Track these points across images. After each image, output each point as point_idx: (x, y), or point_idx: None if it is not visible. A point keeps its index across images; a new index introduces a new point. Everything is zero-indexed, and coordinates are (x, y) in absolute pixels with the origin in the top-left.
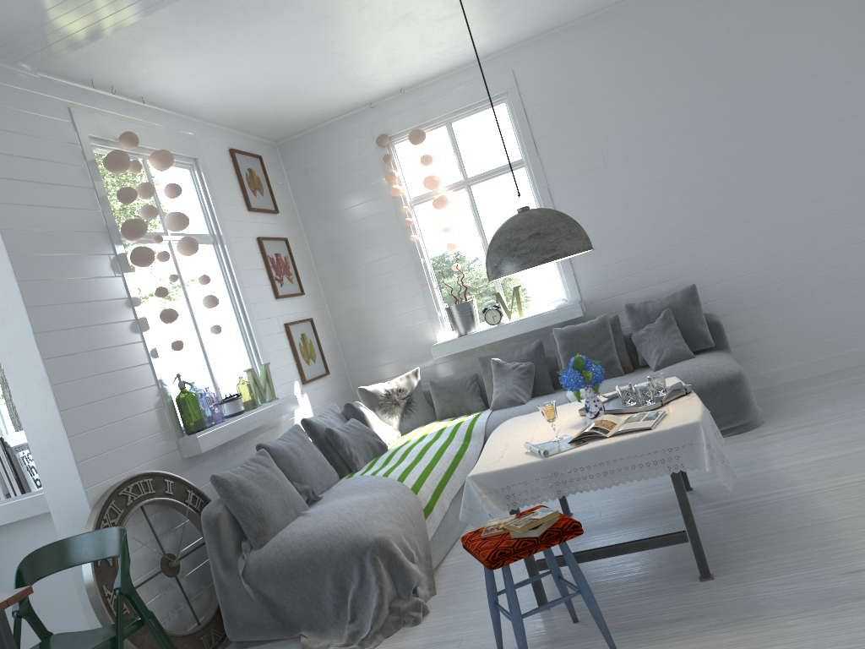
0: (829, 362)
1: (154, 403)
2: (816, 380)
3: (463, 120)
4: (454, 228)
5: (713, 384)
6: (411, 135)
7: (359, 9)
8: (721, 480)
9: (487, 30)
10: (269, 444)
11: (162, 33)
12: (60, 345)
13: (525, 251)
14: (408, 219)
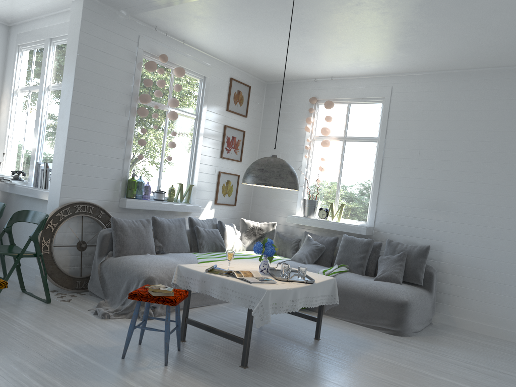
0: (496, 331)
1: (116, 177)
2: (477, 336)
3: (357, 104)
4: (329, 160)
5: (388, 300)
6: (325, 103)
7: (285, 30)
8: (255, 320)
9: (374, 61)
10: (157, 219)
11: (182, 15)
12: (79, 135)
13: (253, 175)
14: (307, 145)
